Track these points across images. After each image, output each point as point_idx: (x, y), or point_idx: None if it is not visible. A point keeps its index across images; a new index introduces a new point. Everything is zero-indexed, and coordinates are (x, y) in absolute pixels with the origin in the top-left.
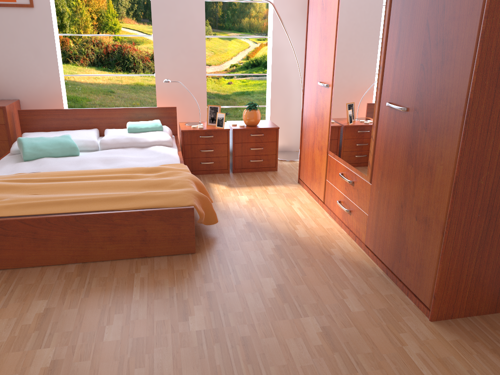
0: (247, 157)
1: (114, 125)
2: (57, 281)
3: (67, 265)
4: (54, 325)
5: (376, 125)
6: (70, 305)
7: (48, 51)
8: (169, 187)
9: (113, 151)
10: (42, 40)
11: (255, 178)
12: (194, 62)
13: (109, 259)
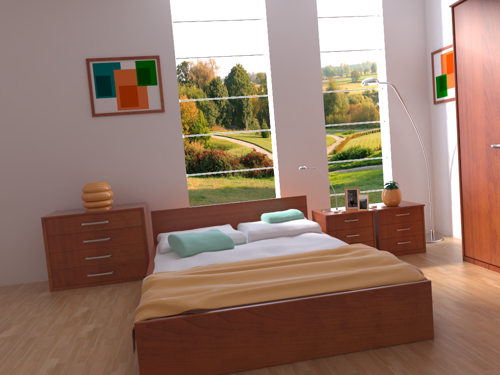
0: (393, 239)
1: (245, 219)
2: None
3: (295, 363)
4: None
5: None
6: None
7: (176, 151)
8: (379, 264)
9: (266, 241)
10: (171, 142)
11: (410, 260)
12: (315, 150)
13: (340, 352)
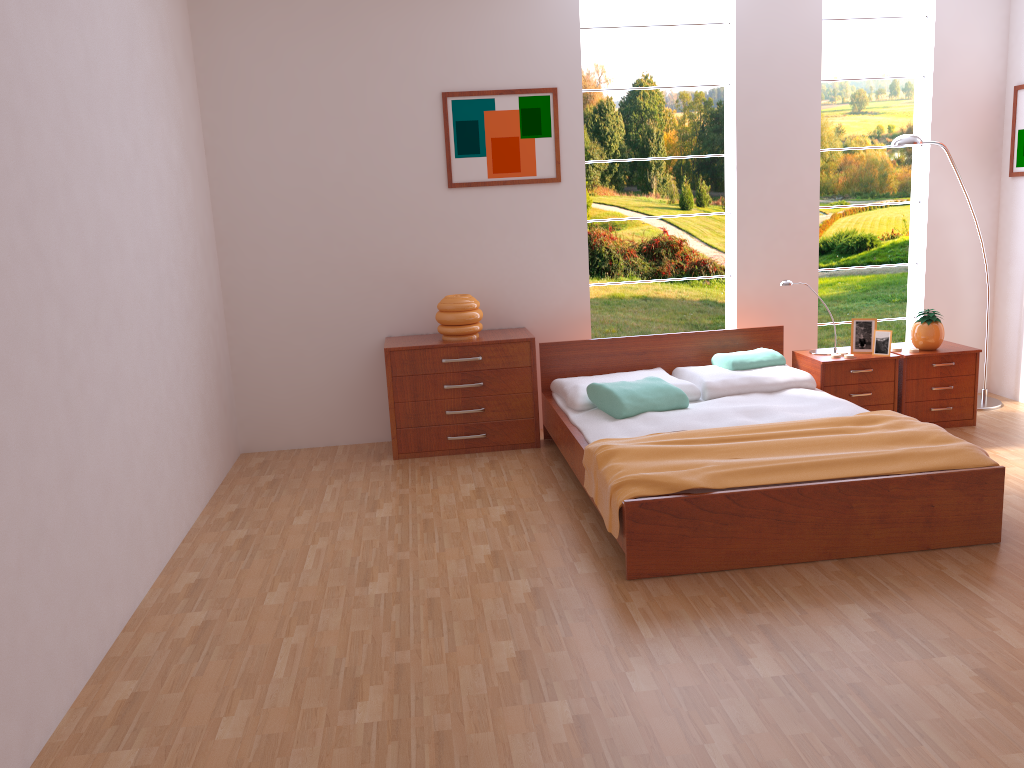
0: (925, 403)
1: (684, 360)
2: (834, 582)
3: (817, 562)
4: (914, 632)
5: None
6: (900, 609)
7: (575, 247)
8: (928, 442)
9: (733, 399)
10: (567, 231)
11: None
12: (800, 250)
13: (875, 553)
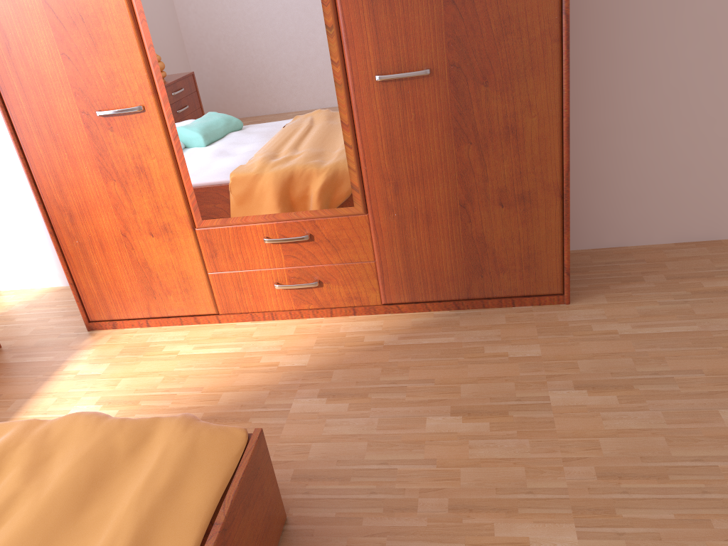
0: None
1: None
2: None
3: None
4: None
5: (350, 122)
6: None
7: None
8: (126, 458)
9: None
10: None
11: (1, 380)
12: None
13: None
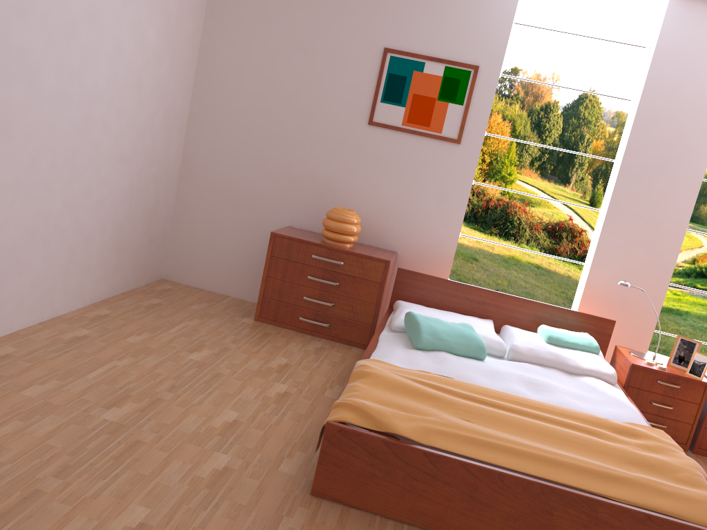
0: None
1: (516, 321)
2: None
3: None
4: None
5: None
6: None
7: (456, 200)
8: (672, 478)
9: (530, 368)
10: (454, 185)
11: None
12: (656, 261)
13: None
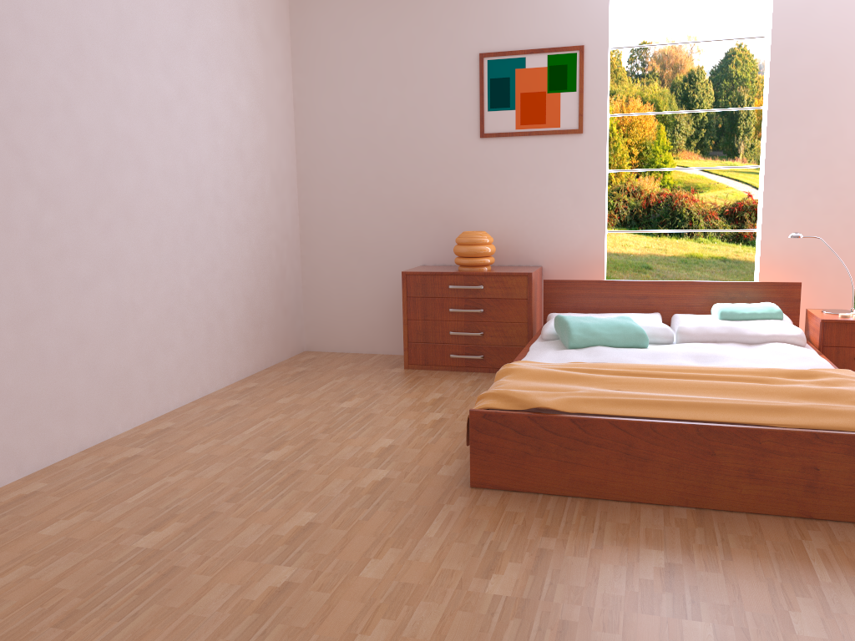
0: None
1: (687, 309)
2: (666, 527)
3: (670, 507)
4: (693, 591)
5: None
6: (706, 567)
7: (593, 194)
8: (849, 402)
9: (701, 345)
10: (587, 179)
11: None
12: (837, 207)
13: (742, 510)
